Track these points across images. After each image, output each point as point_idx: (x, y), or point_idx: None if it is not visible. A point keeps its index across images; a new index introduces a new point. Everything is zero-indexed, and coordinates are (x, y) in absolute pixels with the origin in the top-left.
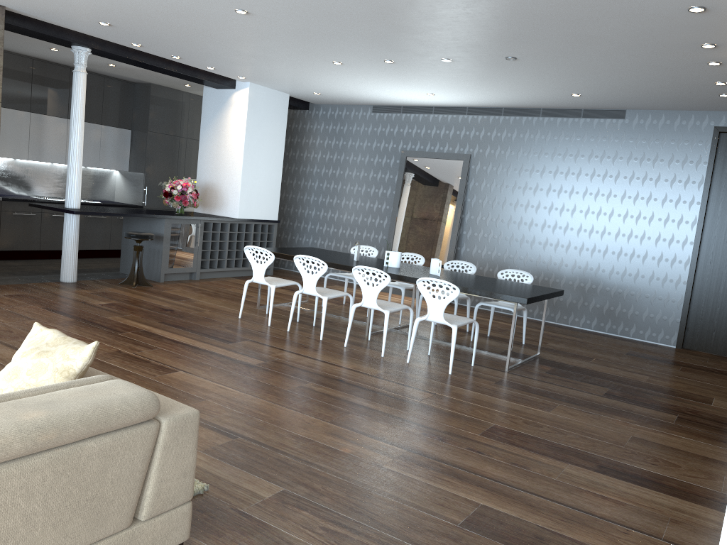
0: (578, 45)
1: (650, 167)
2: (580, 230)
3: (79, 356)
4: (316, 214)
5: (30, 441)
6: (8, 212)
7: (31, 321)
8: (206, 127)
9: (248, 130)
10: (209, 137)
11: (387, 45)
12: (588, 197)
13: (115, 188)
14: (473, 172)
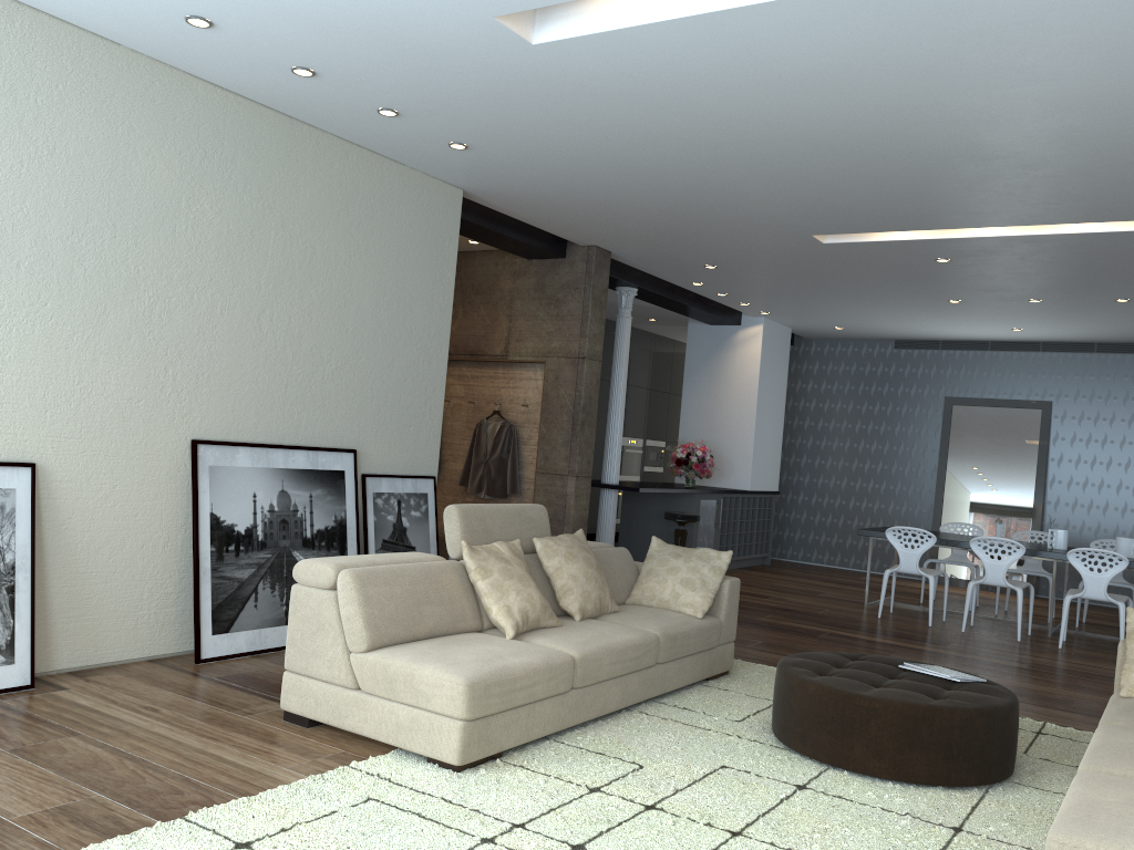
0: None
1: None
2: None
3: None
4: (812, 481)
5: None
6: None
7: None
8: (693, 373)
9: (760, 376)
10: (698, 385)
11: (1068, 287)
12: None
13: None
14: (1057, 423)
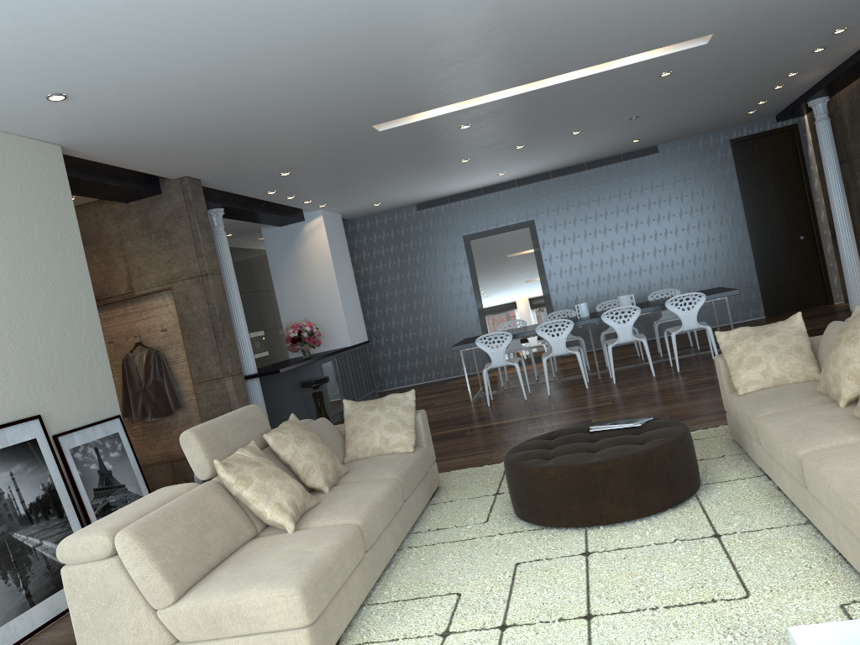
0: (702, 94)
1: (693, 184)
2: (655, 252)
3: (797, 323)
4: (387, 326)
5: None
6: None
7: None
8: (278, 268)
9: (332, 256)
10: (285, 277)
11: (544, 130)
12: (652, 223)
13: None
14: (541, 234)
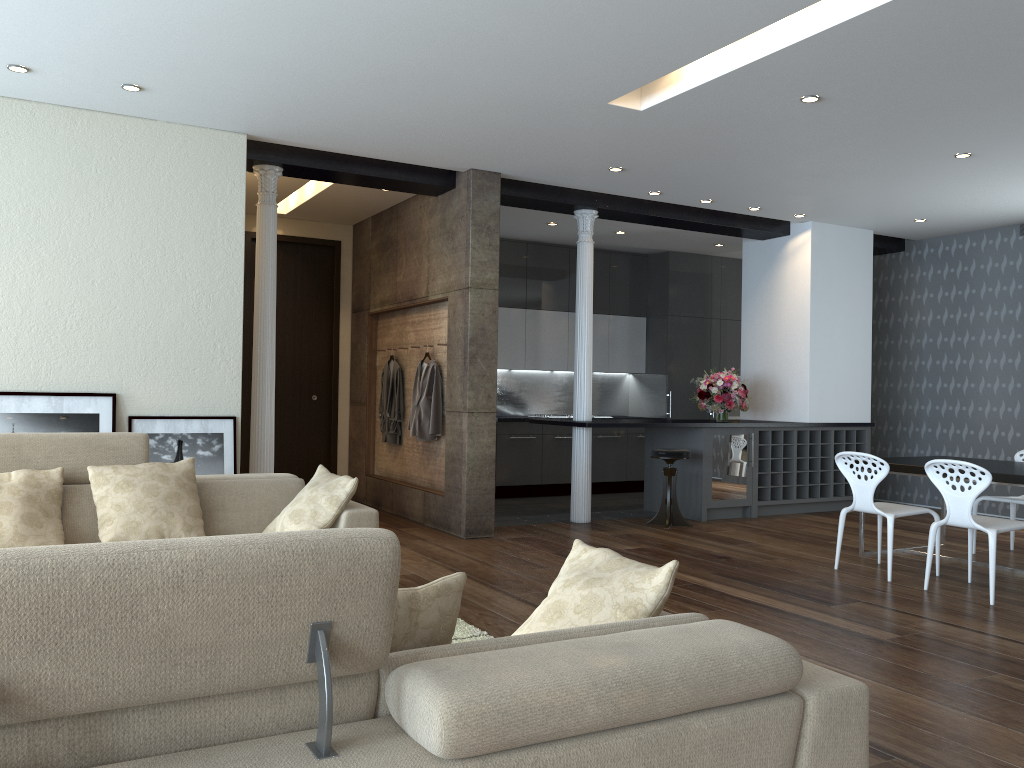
0: None
1: None
2: None
3: (650, 584)
4: (934, 410)
5: (609, 705)
6: (504, 436)
7: (543, 570)
8: (749, 296)
9: (813, 290)
10: (754, 309)
11: None
12: None
13: (628, 398)
14: None
